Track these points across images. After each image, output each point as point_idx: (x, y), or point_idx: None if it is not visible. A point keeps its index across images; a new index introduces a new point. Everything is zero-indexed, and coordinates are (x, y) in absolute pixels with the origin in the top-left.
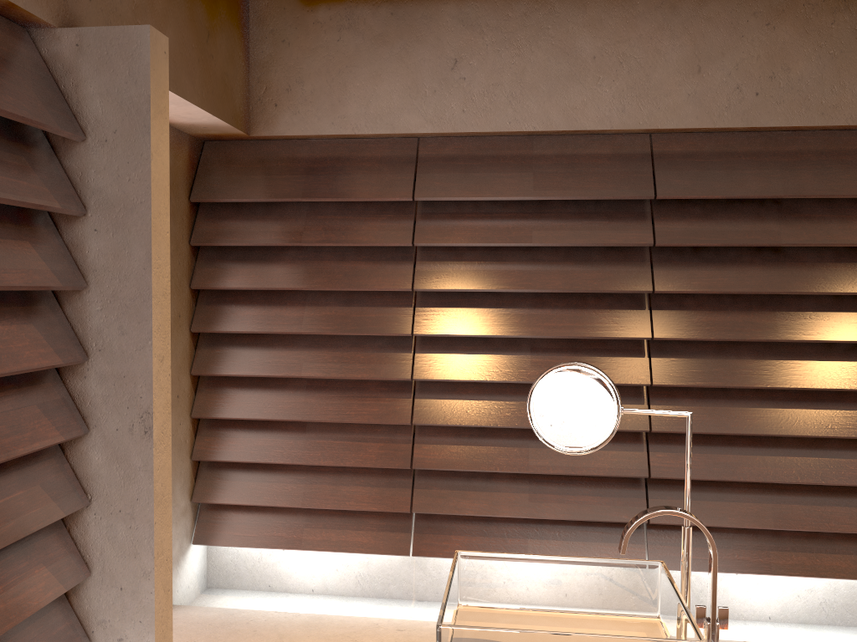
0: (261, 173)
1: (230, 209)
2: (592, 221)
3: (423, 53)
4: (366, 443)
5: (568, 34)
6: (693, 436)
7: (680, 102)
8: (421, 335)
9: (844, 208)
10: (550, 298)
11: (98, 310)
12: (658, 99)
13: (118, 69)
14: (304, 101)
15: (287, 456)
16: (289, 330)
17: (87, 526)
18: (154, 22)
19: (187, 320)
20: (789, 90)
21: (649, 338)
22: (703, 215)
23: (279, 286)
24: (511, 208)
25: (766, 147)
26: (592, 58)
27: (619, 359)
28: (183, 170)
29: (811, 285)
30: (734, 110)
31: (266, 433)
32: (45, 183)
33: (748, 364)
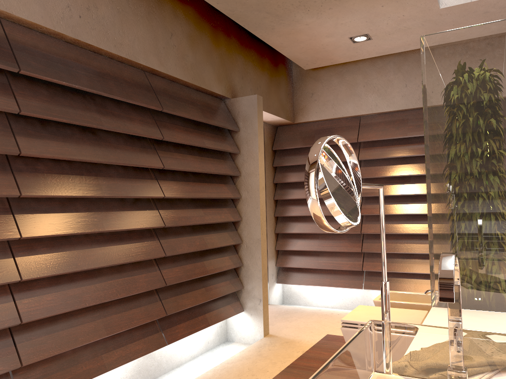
0: None
1: None
2: None
3: None
4: None
5: None
6: (46, 280)
7: None
8: None
9: (127, 111)
10: None
11: None
12: None
13: None
14: None
15: None
16: None
17: None
18: None
19: None
20: (98, 23)
21: (17, 196)
22: (50, 96)
23: None
24: None
25: (83, 58)
26: None
27: None
28: None
29: (119, 158)
30: (67, 22)
31: None
32: None
33: (85, 216)
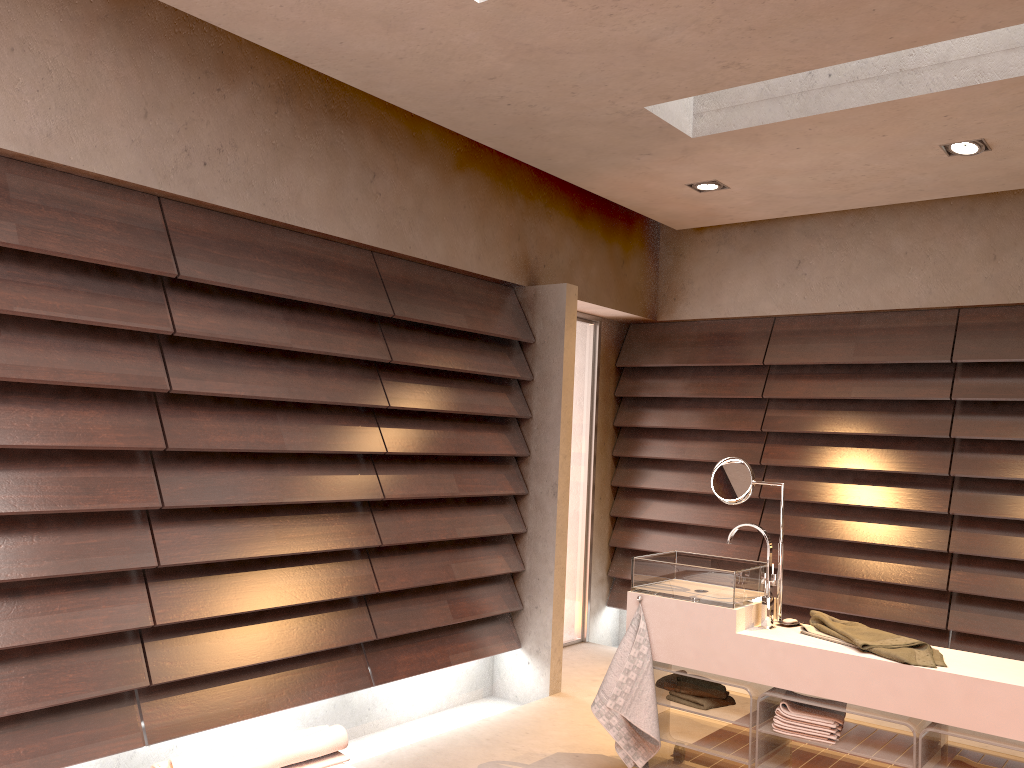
0: (662, 346)
1: (642, 371)
2: (901, 380)
3: (776, 258)
4: (726, 544)
5: (885, 237)
6: (993, 561)
7: (978, 284)
8: (766, 464)
9: None
10: (869, 440)
11: (535, 429)
12: (959, 283)
13: (551, 306)
14: (692, 295)
15: (671, 548)
16: (675, 457)
17: (524, 543)
18: (583, 266)
19: (609, 447)
20: None
21: (946, 475)
22: (998, 374)
23: (669, 425)
24: (840, 369)
25: None
26: (904, 254)
27: (924, 491)
28: (611, 345)
29: None
30: None
31: (659, 531)
32: (514, 365)
33: None
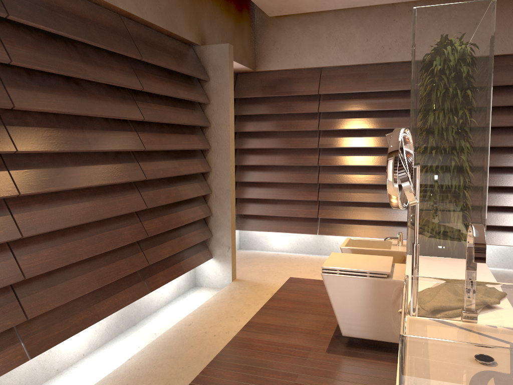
0: None
1: None
2: None
3: None
4: None
5: None
6: (41, 235)
7: None
8: None
9: (107, 59)
10: None
11: None
12: None
13: None
14: None
15: None
16: None
17: None
18: None
19: None
20: None
21: (13, 152)
22: (35, 44)
23: None
24: None
25: (63, 0)
26: None
27: None
28: None
29: (104, 111)
30: None
31: None
32: None
33: (74, 170)
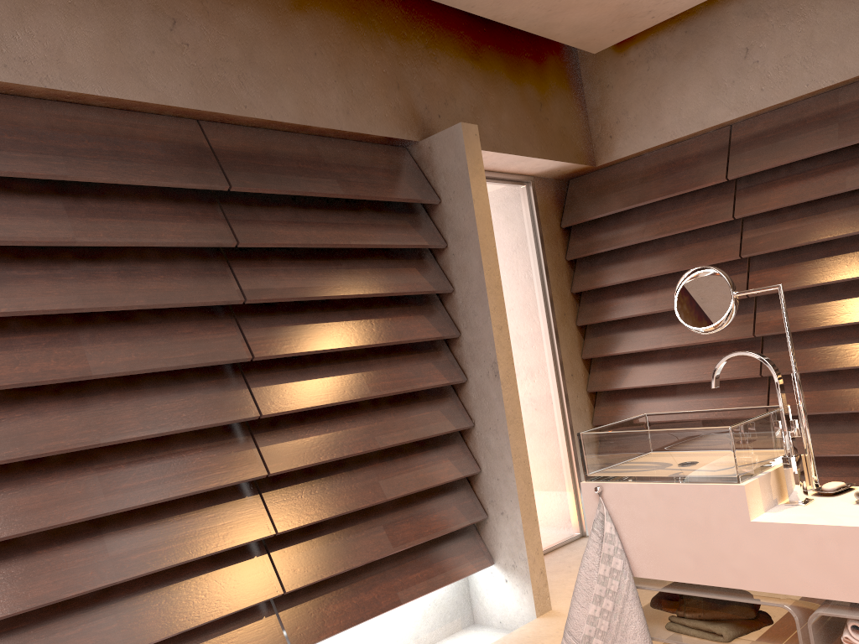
0: (608, 192)
1: (592, 226)
2: None
3: (717, 54)
4: (726, 398)
5: None
6: None
7: None
8: (755, 295)
9: None
10: None
11: (461, 303)
12: None
13: (450, 154)
14: (630, 127)
15: None
16: (645, 311)
17: (475, 440)
18: (490, 113)
19: (572, 317)
20: None
21: None
22: None
23: (632, 277)
24: (824, 162)
25: None
26: None
27: None
28: (552, 205)
29: None
30: None
31: (645, 399)
32: (419, 232)
33: None
